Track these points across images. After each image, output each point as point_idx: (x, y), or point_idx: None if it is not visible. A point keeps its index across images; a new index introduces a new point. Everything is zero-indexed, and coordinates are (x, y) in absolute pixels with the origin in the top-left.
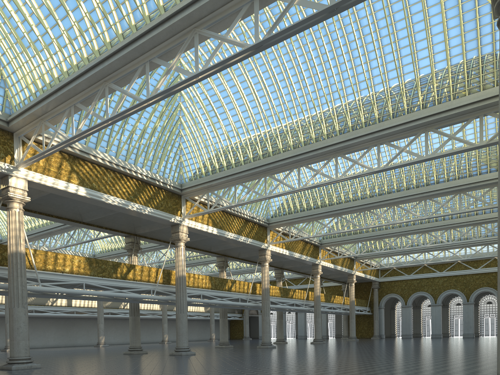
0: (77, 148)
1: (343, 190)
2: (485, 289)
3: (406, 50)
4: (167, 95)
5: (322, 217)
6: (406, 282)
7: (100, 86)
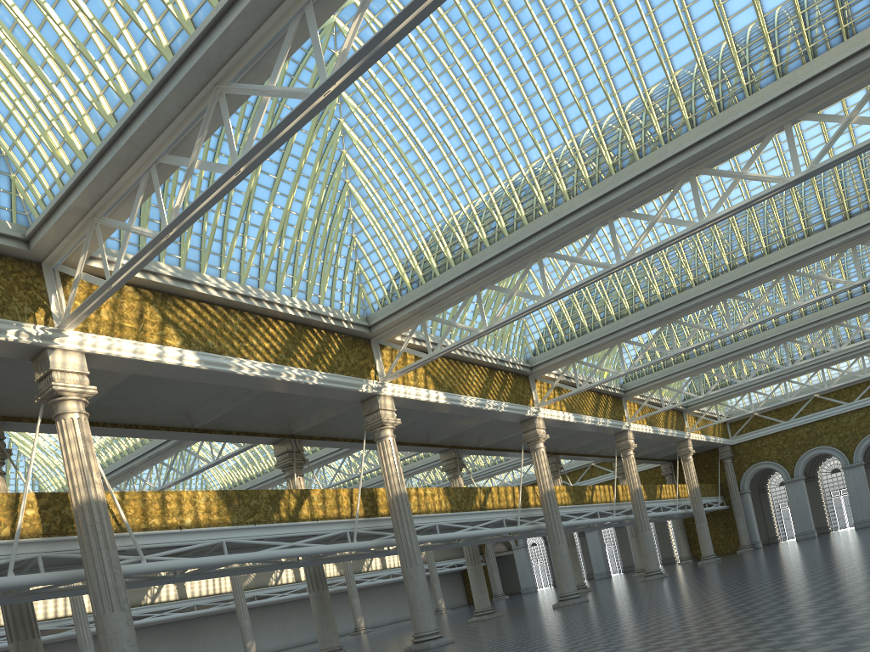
0: (167, 273)
1: (674, 269)
2: None
3: None
4: (370, 61)
5: (636, 332)
6: (785, 435)
7: (207, 99)
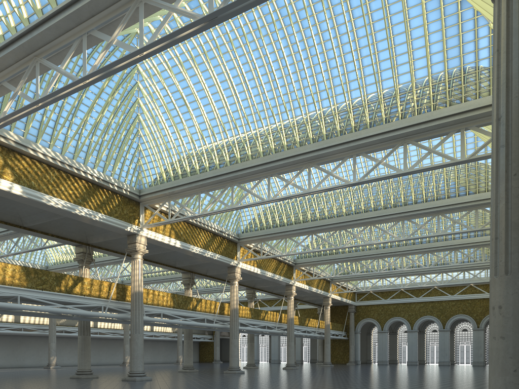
0: (12, 139)
1: (319, 207)
2: (461, 316)
3: (384, 53)
4: (107, 75)
5: (295, 234)
6: (383, 307)
7: (30, 61)
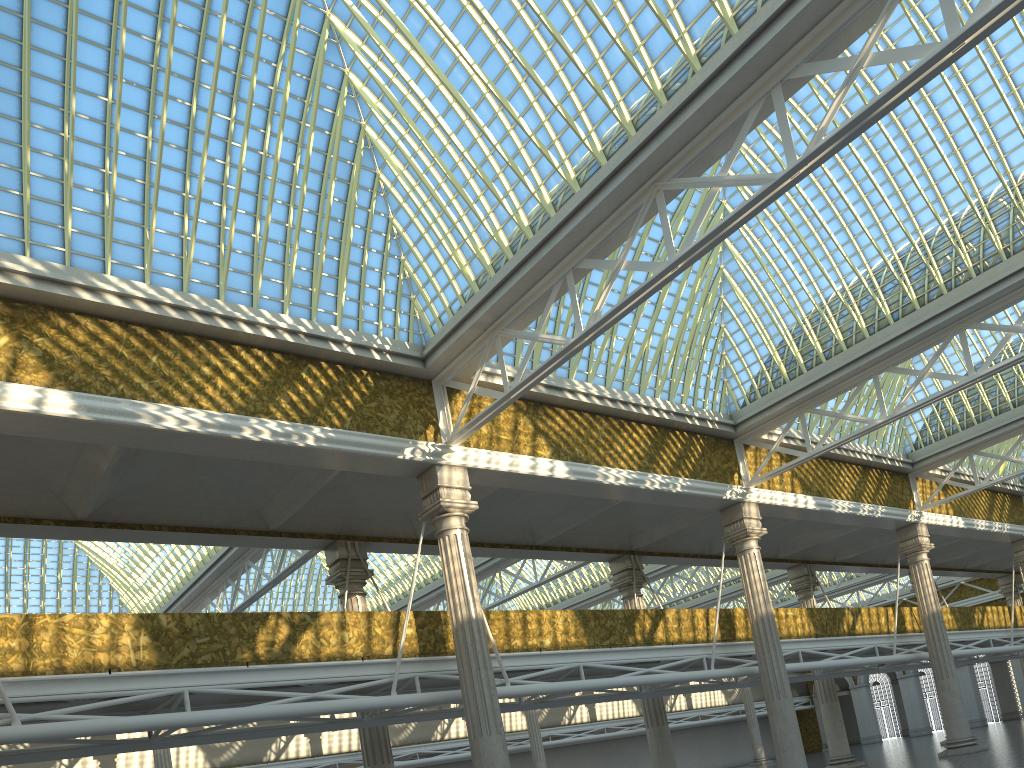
0: (541, 382)
1: None
2: None
3: None
4: (853, 135)
5: None
6: None
7: (641, 198)
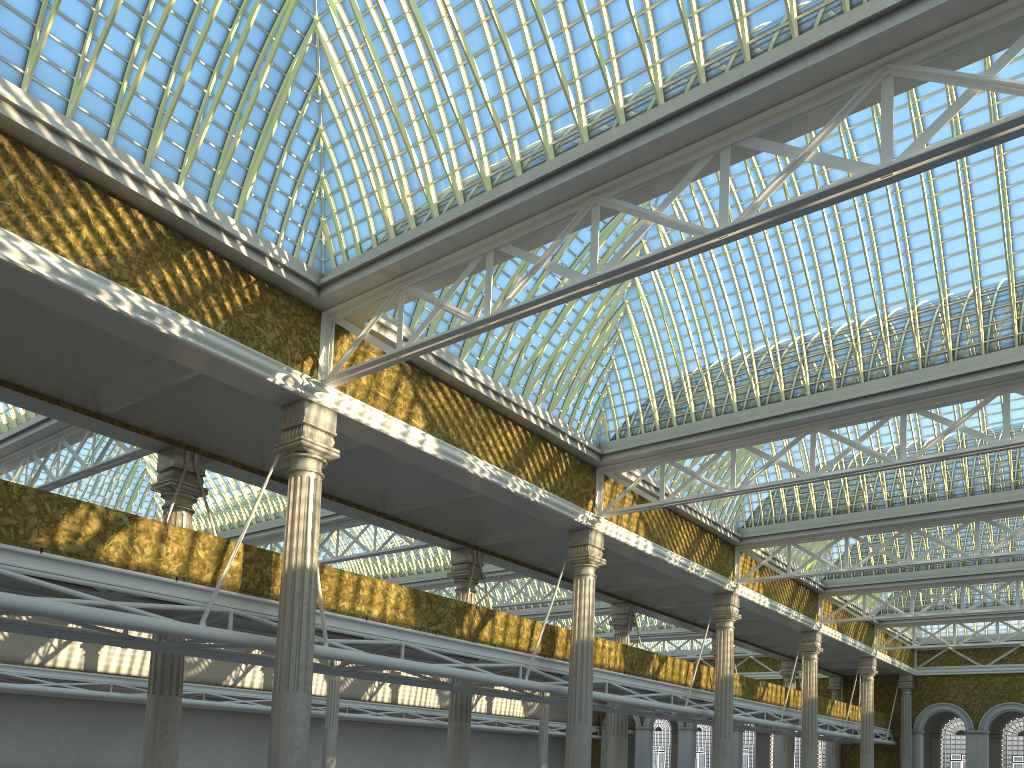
0: (433, 352)
1: (929, 474)
2: None
3: None
4: (781, 220)
5: (869, 530)
6: (978, 680)
7: (578, 205)
